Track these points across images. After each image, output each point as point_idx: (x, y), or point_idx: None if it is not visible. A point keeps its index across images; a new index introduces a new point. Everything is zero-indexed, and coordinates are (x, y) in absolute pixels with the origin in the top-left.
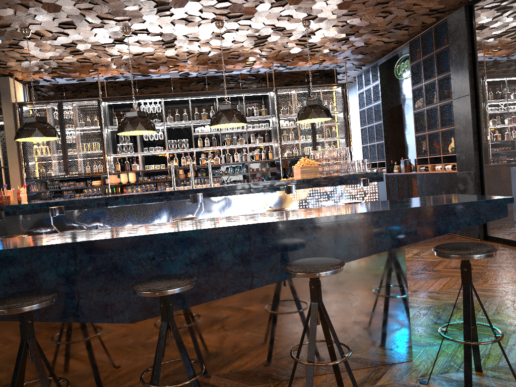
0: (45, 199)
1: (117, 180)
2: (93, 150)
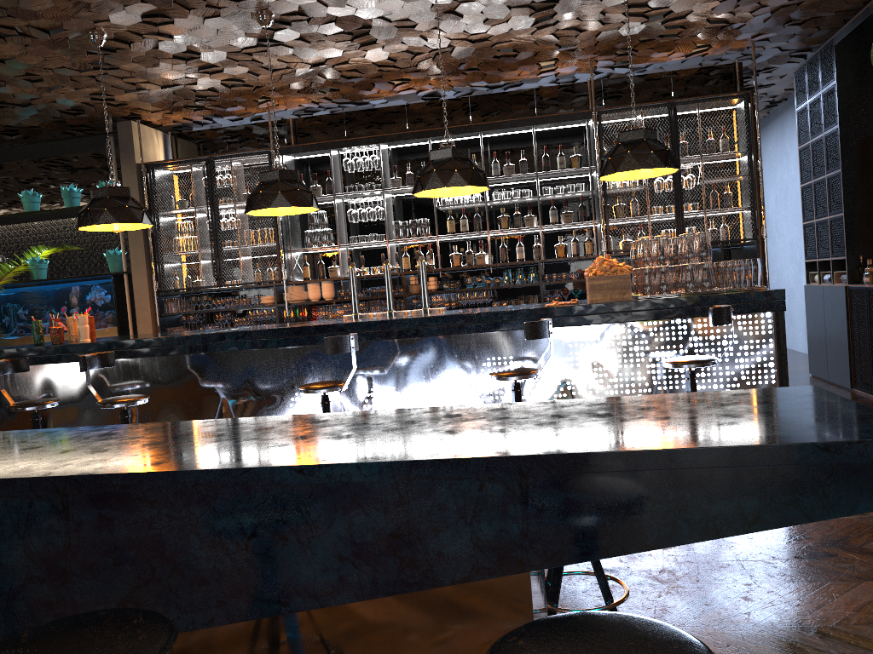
0: (189, 327)
1: (302, 294)
2: (265, 242)
